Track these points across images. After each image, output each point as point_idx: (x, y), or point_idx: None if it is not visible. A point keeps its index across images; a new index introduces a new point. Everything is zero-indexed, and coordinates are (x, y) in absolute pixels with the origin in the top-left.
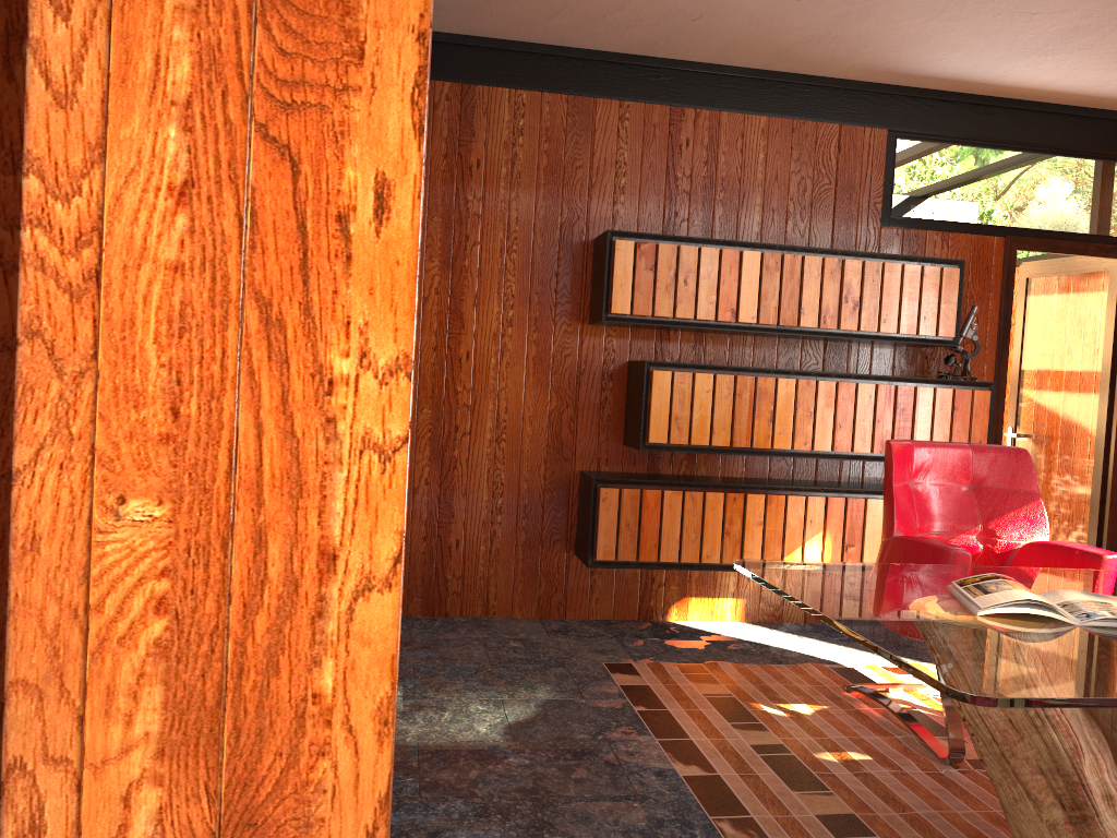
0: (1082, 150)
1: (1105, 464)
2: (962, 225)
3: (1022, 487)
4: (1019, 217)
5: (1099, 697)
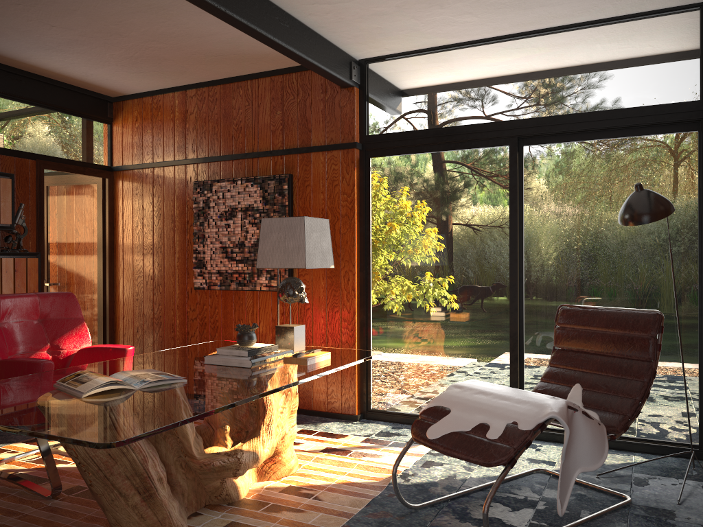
0: (77, 111)
1: (104, 296)
2: (8, 150)
3: (73, 316)
4: (44, 148)
5: (171, 423)
